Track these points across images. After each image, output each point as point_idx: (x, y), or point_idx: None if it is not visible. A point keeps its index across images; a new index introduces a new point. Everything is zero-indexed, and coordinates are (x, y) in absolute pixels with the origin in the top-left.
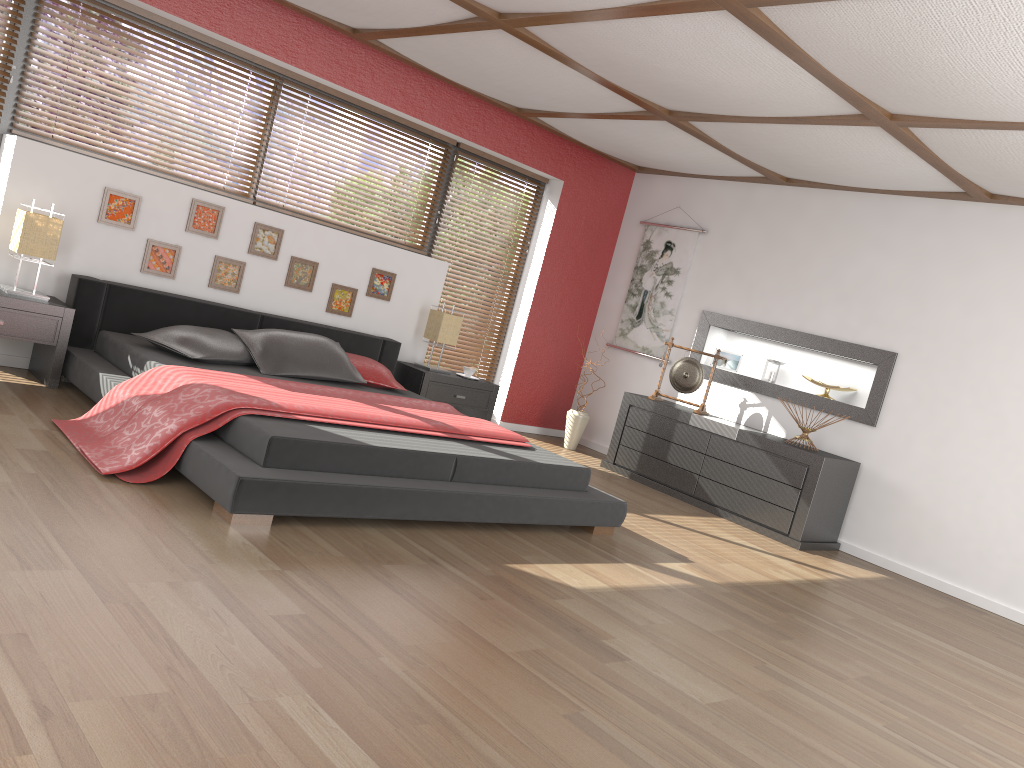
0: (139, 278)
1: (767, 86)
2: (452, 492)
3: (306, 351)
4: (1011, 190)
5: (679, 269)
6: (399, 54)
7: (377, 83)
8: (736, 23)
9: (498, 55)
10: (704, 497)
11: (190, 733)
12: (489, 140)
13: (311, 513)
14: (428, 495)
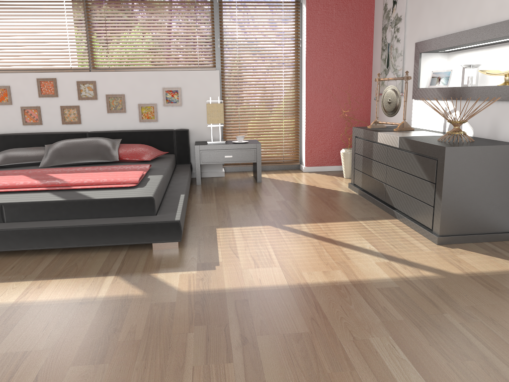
0: (24, 128)
1: None
2: None
3: (73, 149)
4: None
5: (401, 16)
6: None
7: None
8: None
9: None
10: (389, 202)
11: None
12: None
13: None
14: None
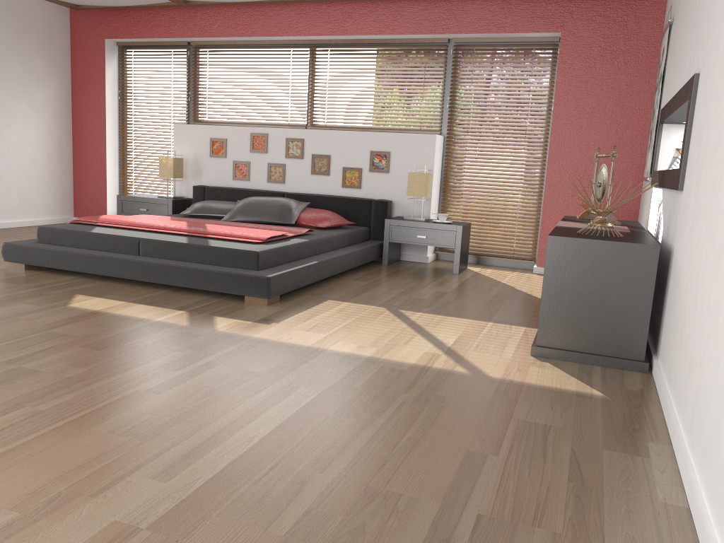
0: (233, 183)
1: None
2: (112, 257)
3: (255, 206)
4: None
5: (662, 73)
6: None
7: (357, 23)
8: None
9: None
10: None
11: None
12: (463, 26)
13: (37, 264)
14: (96, 258)
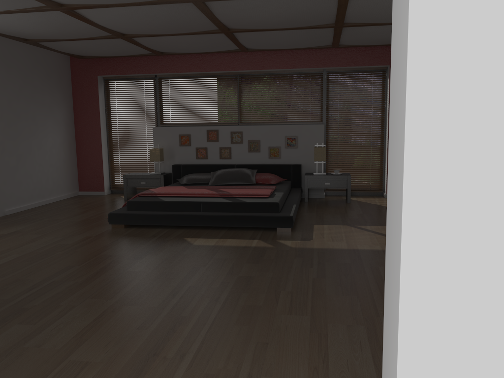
0: (196, 161)
1: (284, 7)
2: (188, 214)
3: (228, 175)
4: None
5: None
6: (263, 49)
7: (270, 62)
8: (219, 1)
9: (256, 38)
10: None
11: None
12: (334, 63)
13: (134, 223)
14: (178, 216)
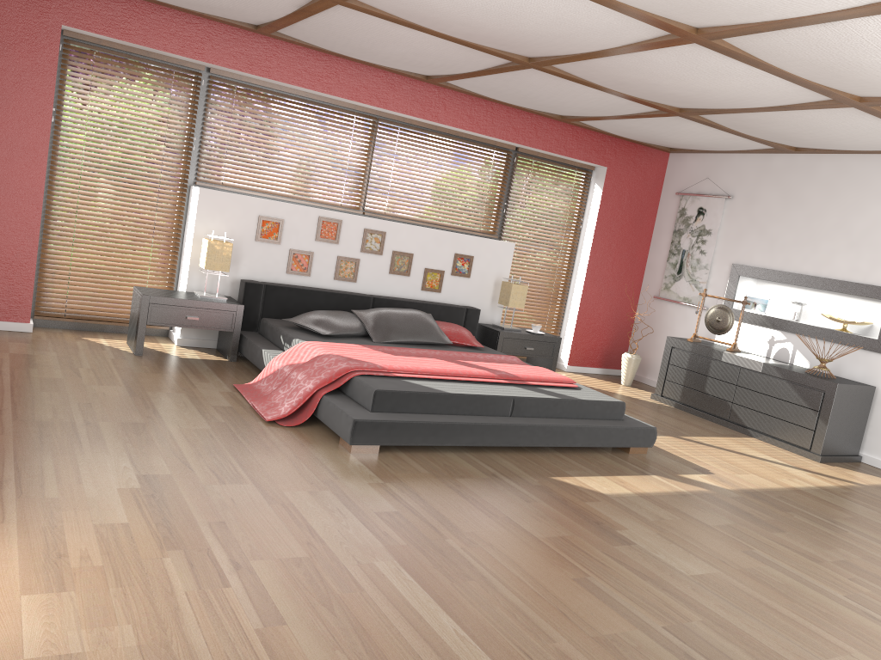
0: (285, 278)
1: (747, 88)
2: (510, 424)
3: (405, 323)
4: None
5: (710, 230)
6: (463, 89)
7: (448, 112)
8: (707, 49)
9: (535, 84)
10: (737, 421)
11: (320, 580)
12: (541, 143)
13: (406, 443)
14: (491, 427)
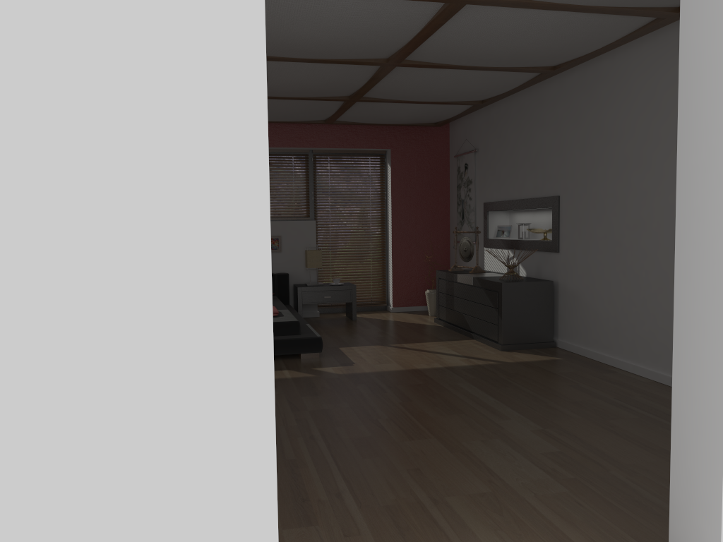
0: None
1: (311, 74)
2: None
3: None
4: (540, 63)
5: (471, 180)
6: None
7: None
8: None
9: None
10: (468, 328)
11: None
12: (325, 143)
13: None
14: None
